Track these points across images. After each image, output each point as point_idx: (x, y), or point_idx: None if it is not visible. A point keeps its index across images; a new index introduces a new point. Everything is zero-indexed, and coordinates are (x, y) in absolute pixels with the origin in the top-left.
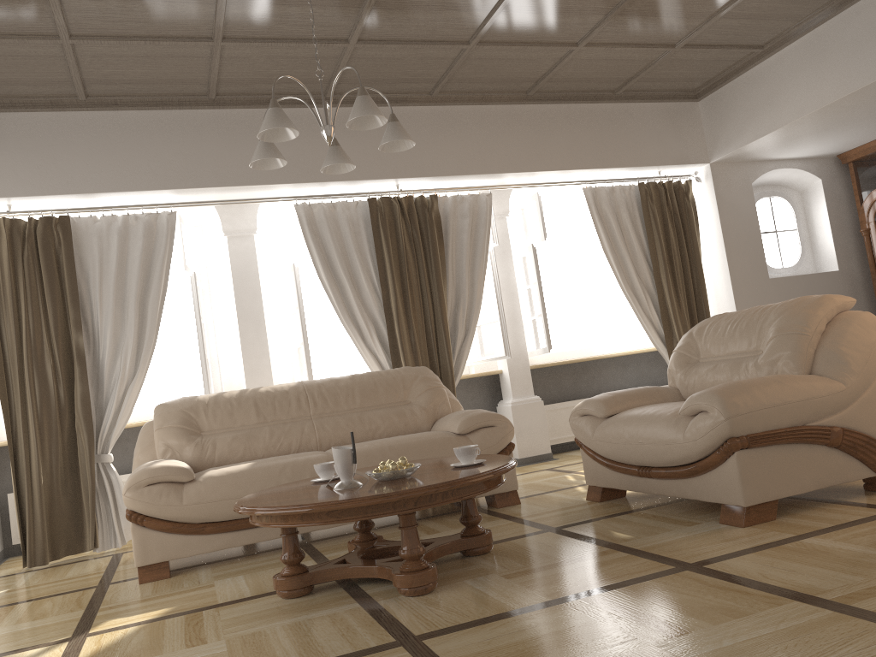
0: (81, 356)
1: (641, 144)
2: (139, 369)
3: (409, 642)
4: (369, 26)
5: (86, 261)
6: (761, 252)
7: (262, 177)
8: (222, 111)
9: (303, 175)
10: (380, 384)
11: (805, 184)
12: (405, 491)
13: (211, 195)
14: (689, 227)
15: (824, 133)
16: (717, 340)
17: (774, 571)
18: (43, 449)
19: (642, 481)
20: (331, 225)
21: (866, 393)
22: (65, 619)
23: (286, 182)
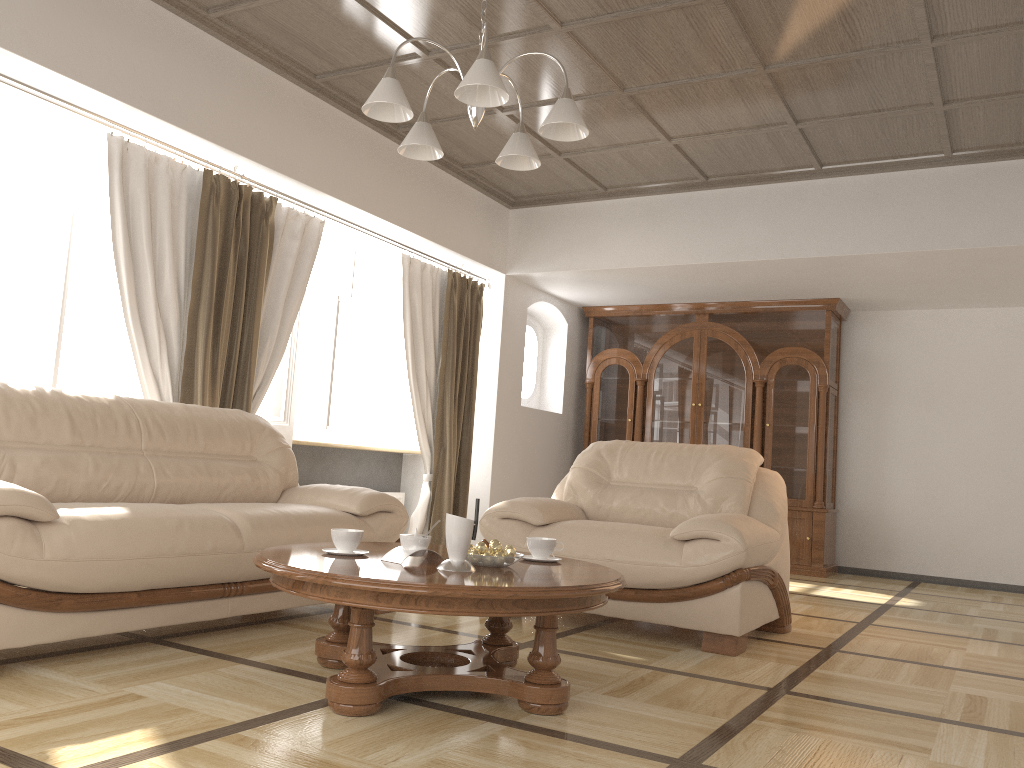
0: None
1: (464, 230)
2: None
3: (691, 766)
4: None
5: None
6: (521, 378)
7: (92, 76)
8: None
9: (145, 101)
10: (225, 426)
11: (552, 323)
12: (601, 585)
13: None
14: (476, 333)
15: (609, 286)
16: (638, 467)
17: (862, 697)
18: None
19: None
20: (148, 183)
21: (782, 544)
22: None
23: (122, 99)
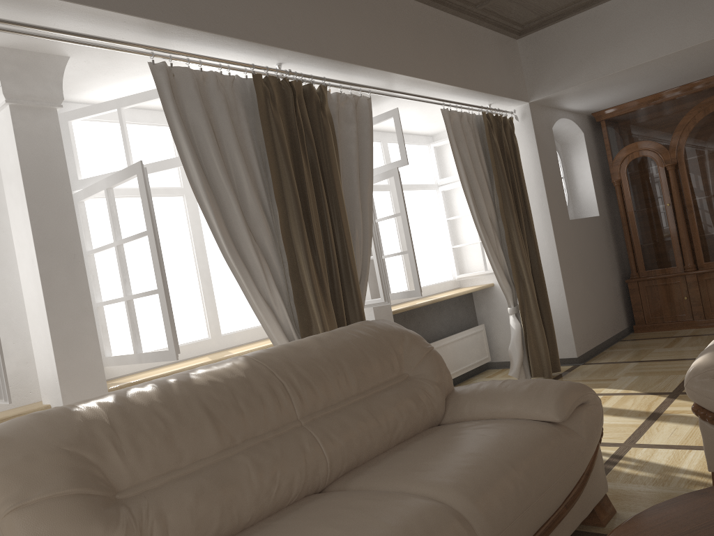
0: None
1: (488, 70)
2: None
3: None
4: None
5: None
6: (563, 195)
7: None
8: None
9: (176, 13)
10: (368, 351)
11: (568, 136)
12: None
13: (6, 14)
14: (518, 165)
15: (630, 83)
16: None
17: None
18: None
19: None
20: (204, 105)
21: None
22: None
23: (152, 17)
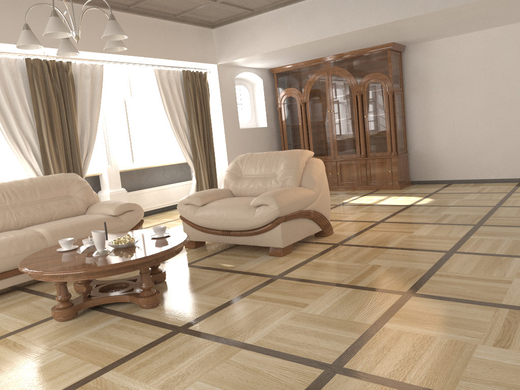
0: None
1: (185, 48)
2: None
3: (181, 330)
4: None
5: None
6: (237, 115)
7: None
8: None
9: None
10: (51, 185)
11: (255, 81)
12: (155, 254)
13: None
14: (206, 98)
15: (271, 59)
16: (252, 167)
17: (315, 275)
18: None
19: (223, 237)
20: None
21: (320, 195)
22: None
23: None
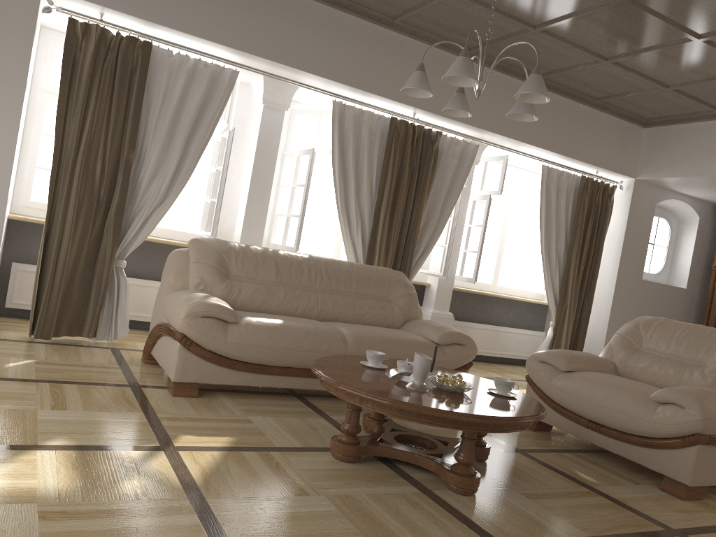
0: (127, 170)
1: (596, 146)
2: (170, 197)
3: None
4: None
5: (153, 88)
6: (644, 258)
7: (320, 69)
8: (307, 0)
9: (352, 80)
10: (372, 278)
11: (686, 216)
12: (495, 417)
13: (271, 68)
14: (603, 222)
15: None
16: (663, 340)
17: None
18: (73, 241)
19: (586, 431)
20: (355, 128)
21: None
22: (133, 420)
23: (337, 81)
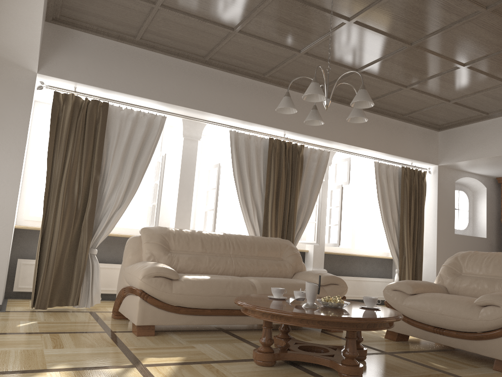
0: (96, 187)
1: (408, 146)
2: (125, 203)
3: None
4: (317, 47)
5: (110, 131)
6: (453, 219)
7: (219, 110)
8: (207, 68)
9: (241, 115)
10: (268, 245)
11: (477, 188)
12: (367, 318)
13: (187, 113)
14: (421, 196)
15: None
16: (476, 265)
17: None
18: (60, 237)
19: (433, 335)
20: (246, 147)
21: None
22: (111, 351)
23: (231, 117)
